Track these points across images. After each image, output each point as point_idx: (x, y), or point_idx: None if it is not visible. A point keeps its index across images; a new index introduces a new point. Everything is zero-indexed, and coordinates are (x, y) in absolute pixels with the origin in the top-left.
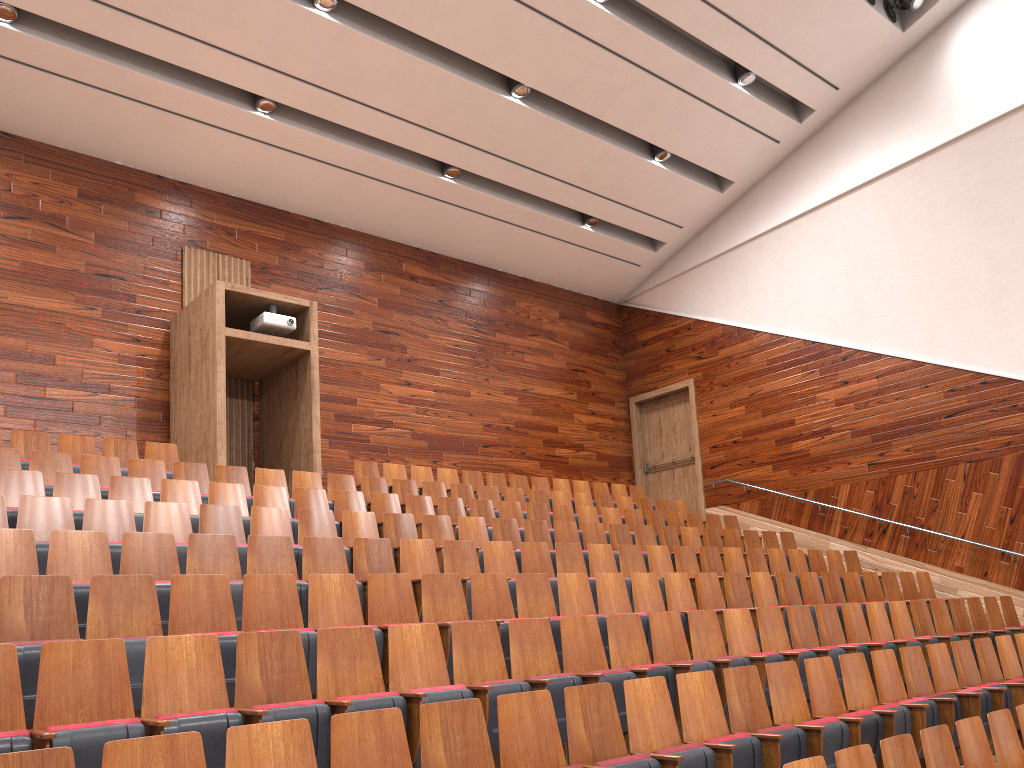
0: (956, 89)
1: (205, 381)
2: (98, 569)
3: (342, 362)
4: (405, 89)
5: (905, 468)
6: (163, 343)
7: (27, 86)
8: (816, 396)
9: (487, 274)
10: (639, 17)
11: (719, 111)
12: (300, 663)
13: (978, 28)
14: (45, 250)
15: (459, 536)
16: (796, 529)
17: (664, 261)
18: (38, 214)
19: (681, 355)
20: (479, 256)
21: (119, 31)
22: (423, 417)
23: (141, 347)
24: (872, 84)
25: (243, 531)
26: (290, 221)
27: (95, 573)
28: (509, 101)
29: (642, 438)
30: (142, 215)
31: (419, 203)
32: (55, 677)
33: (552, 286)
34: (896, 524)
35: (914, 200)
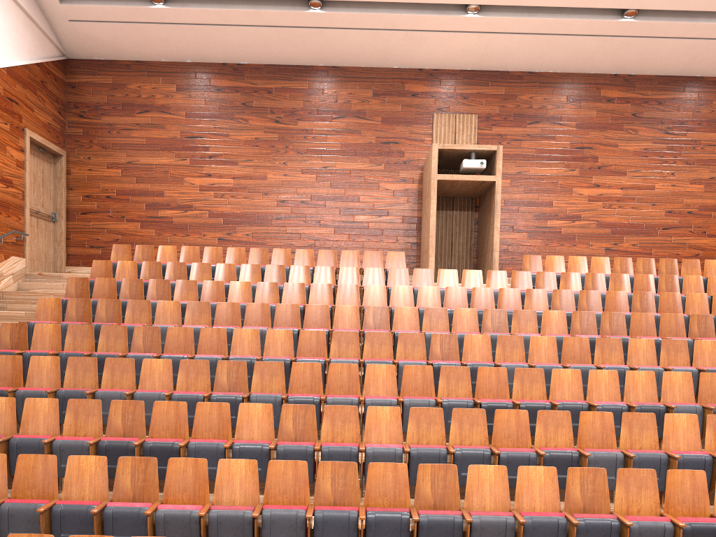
0: None
1: (428, 209)
2: (287, 349)
3: (543, 176)
4: None
5: None
6: (419, 180)
7: (337, 39)
8: None
9: (683, 82)
10: None
11: None
12: (313, 421)
13: None
14: (354, 133)
15: (541, 324)
16: None
17: None
18: (350, 112)
19: None
20: (674, 69)
21: None
22: (608, 210)
23: (406, 184)
24: None
25: (388, 321)
26: (509, 78)
27: (286, 351)
28: None
29: None
30: (409, 98)
31: (607, 42)
32: (201, 417)
33: None
34: None
35: None
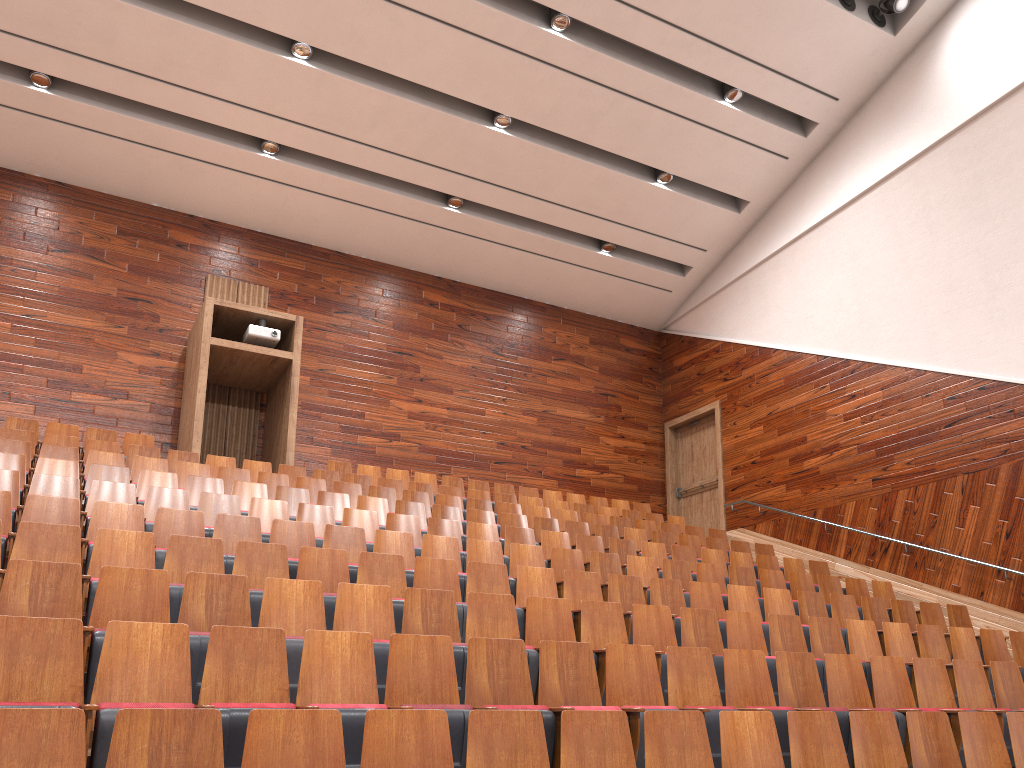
0: (947, 87)
1: (194, 385)
2: None
3: (352, 379)
4: (391, 125)
5: (906, 482)
6: (181, 357)
7: (69, 141)
8: (826, 412)
9: (511, 301)
10: (607, 43)
11: (712, 129)
12: None
13: (968, 23)
14: (83, 277)
15: None
16: (805, 550)
17: (696, 286)
18: (80, 248)
19: (710, 378)
20: (501, 284)
21: (133, 89)
22: (432, 432)
23: (160, 360)
24: (875, 92)
25: None
26: (312, 253)
27: None
28: (492, 131)
29: (676, 463)
30: (172, 248)
31: (430, 233)
32: None
33: (583, 313)
34: (895, 541)
35: (911, 203)
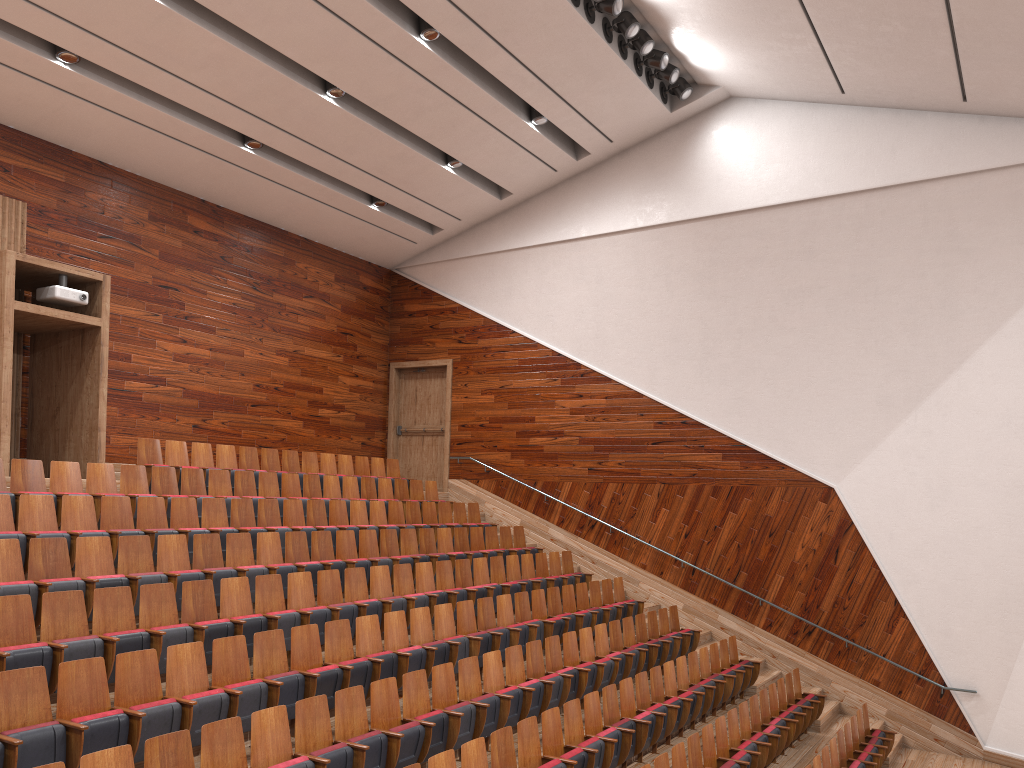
0: (702, 176)
1: None
2: None
3: (119, 316)
4: (222, 72)
5: (616, 478)
6: None
7: None
8: (555, 402)
9: (270, 232)
10: (457, 54)
11: (511, 140)
12: (189, 755)
13: (727, 129)
14: None
15: (257, 551)
16: (523, 512)
17: (439, 243)
18: None
19: (444, 335)
20: (265, 215)
21: None
22: (196, 375)
23: None
24: (640, 144)
25: (69, 562)
26: (72, 161)
27: None
28: (323, 99)
29: (398, 402)
30: None
31: (214, 164)
32: None
33: (331, 248)
34: (603, 523)
35: (657, 258)
